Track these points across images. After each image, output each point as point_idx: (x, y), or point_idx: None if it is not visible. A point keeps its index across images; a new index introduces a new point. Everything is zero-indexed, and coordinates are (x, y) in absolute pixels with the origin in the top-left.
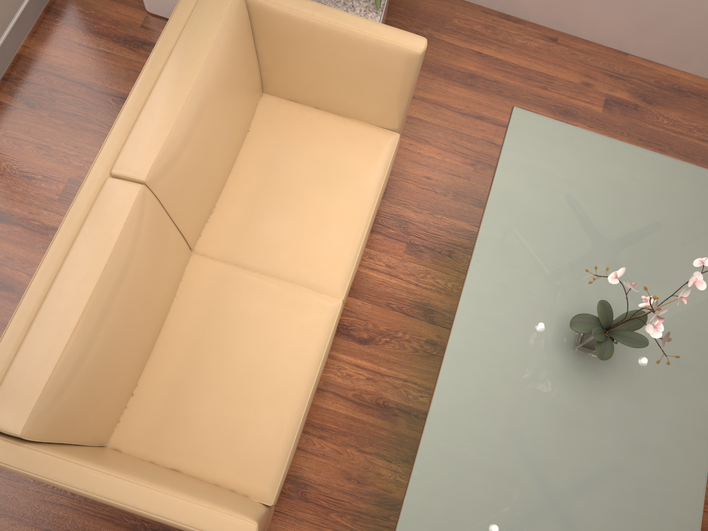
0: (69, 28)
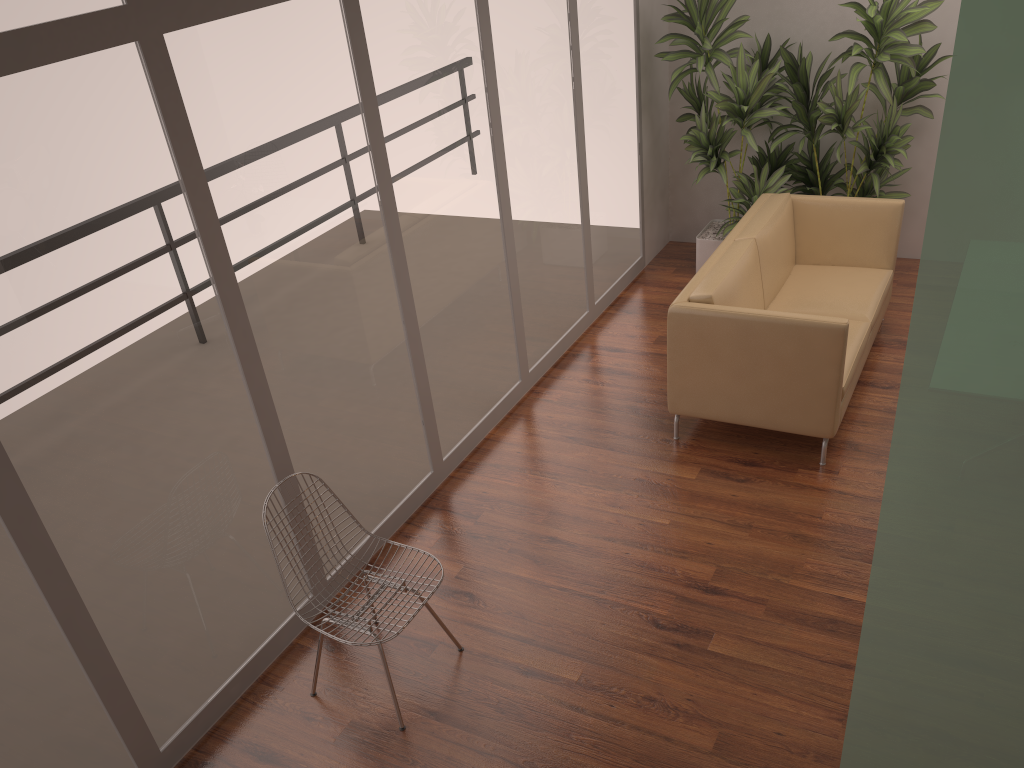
0: (648, 286)
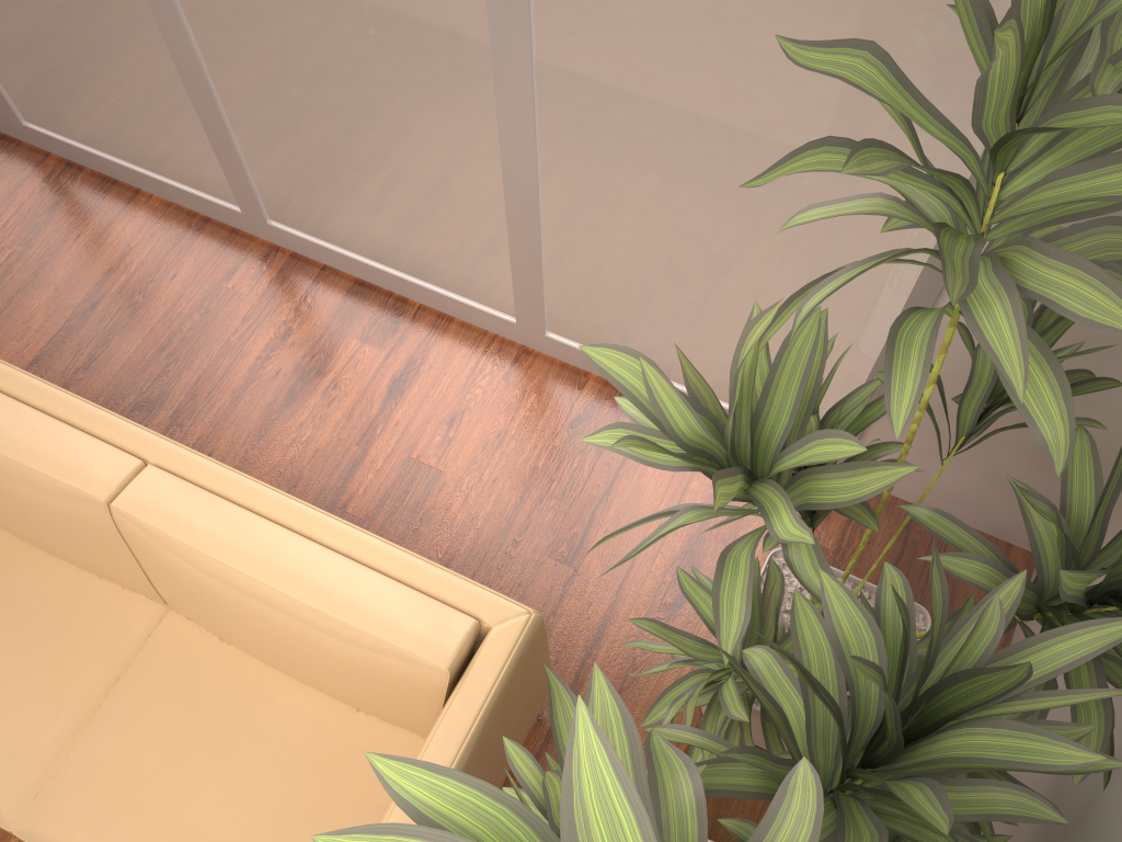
0: None
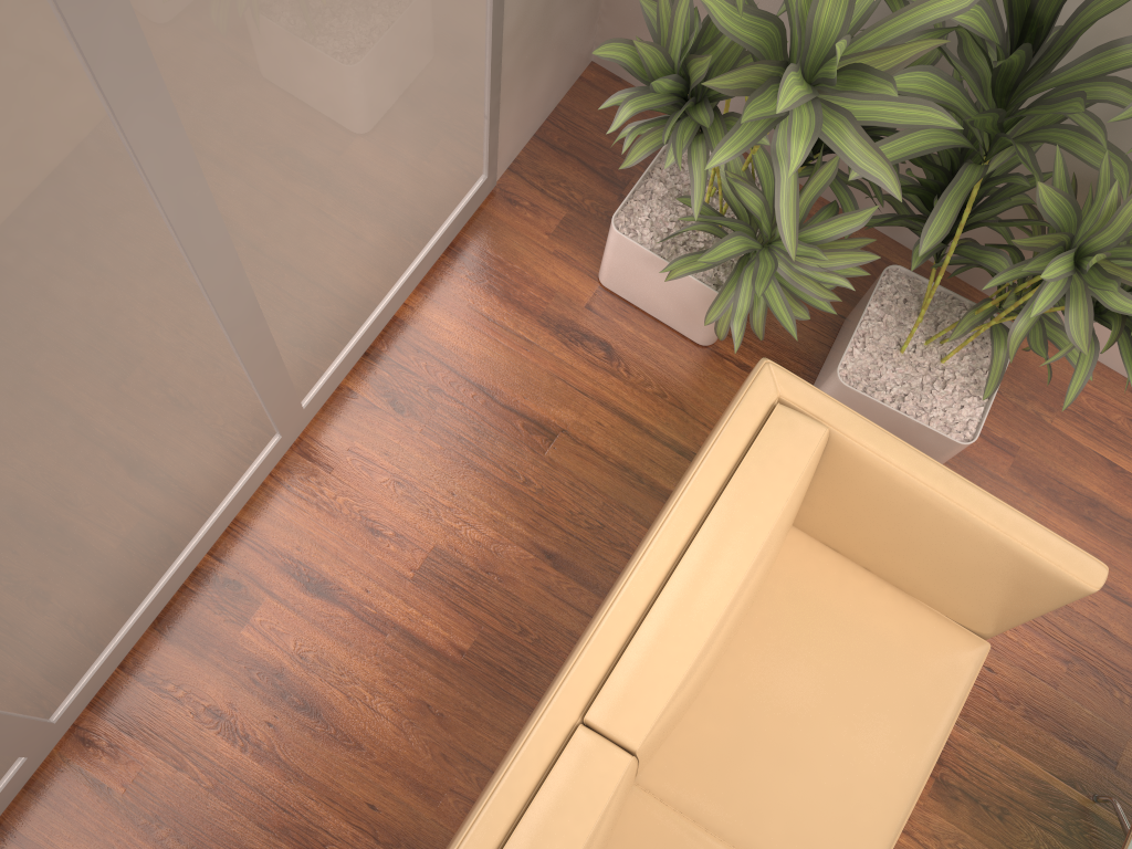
0: (477, 288)
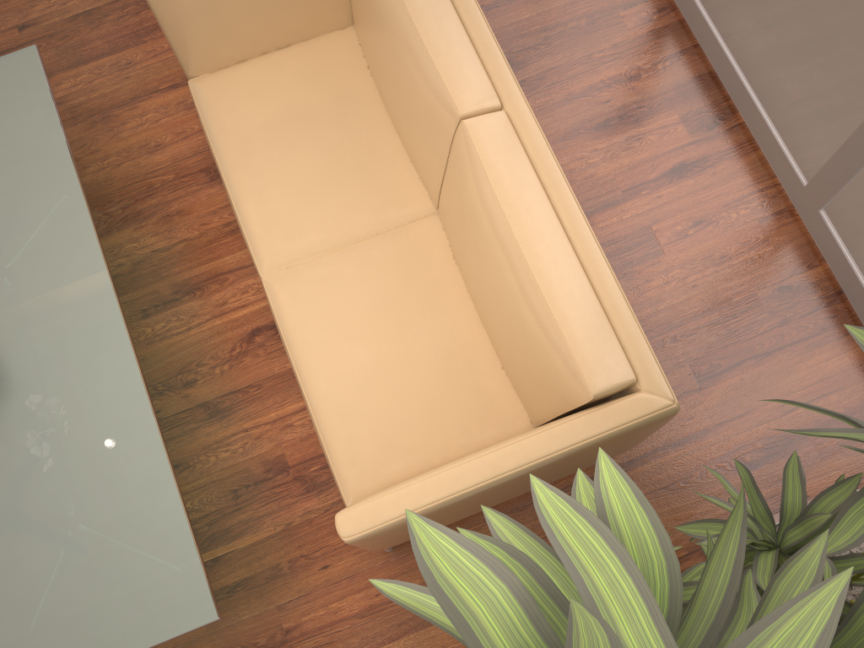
0: (856, 403)
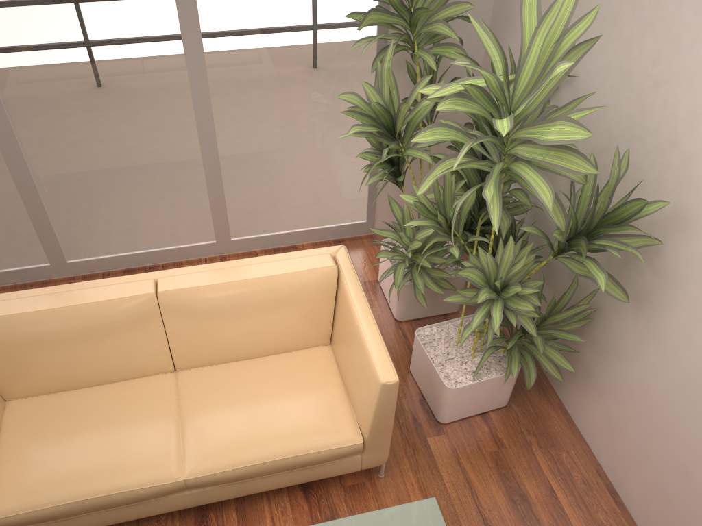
0: None
